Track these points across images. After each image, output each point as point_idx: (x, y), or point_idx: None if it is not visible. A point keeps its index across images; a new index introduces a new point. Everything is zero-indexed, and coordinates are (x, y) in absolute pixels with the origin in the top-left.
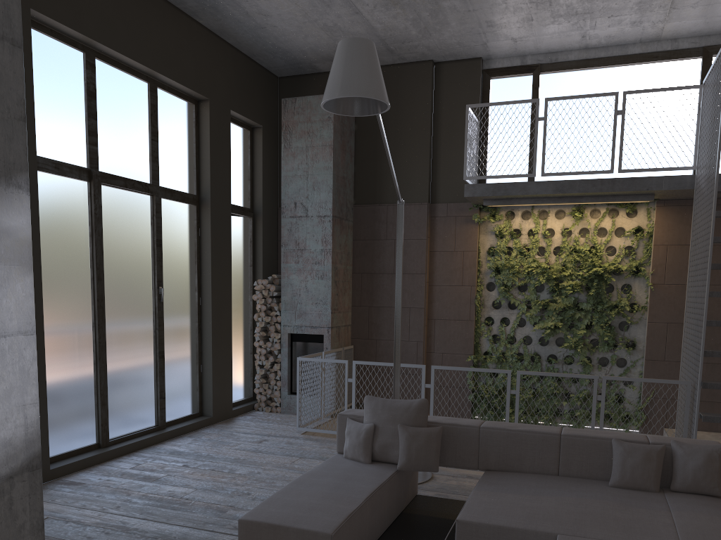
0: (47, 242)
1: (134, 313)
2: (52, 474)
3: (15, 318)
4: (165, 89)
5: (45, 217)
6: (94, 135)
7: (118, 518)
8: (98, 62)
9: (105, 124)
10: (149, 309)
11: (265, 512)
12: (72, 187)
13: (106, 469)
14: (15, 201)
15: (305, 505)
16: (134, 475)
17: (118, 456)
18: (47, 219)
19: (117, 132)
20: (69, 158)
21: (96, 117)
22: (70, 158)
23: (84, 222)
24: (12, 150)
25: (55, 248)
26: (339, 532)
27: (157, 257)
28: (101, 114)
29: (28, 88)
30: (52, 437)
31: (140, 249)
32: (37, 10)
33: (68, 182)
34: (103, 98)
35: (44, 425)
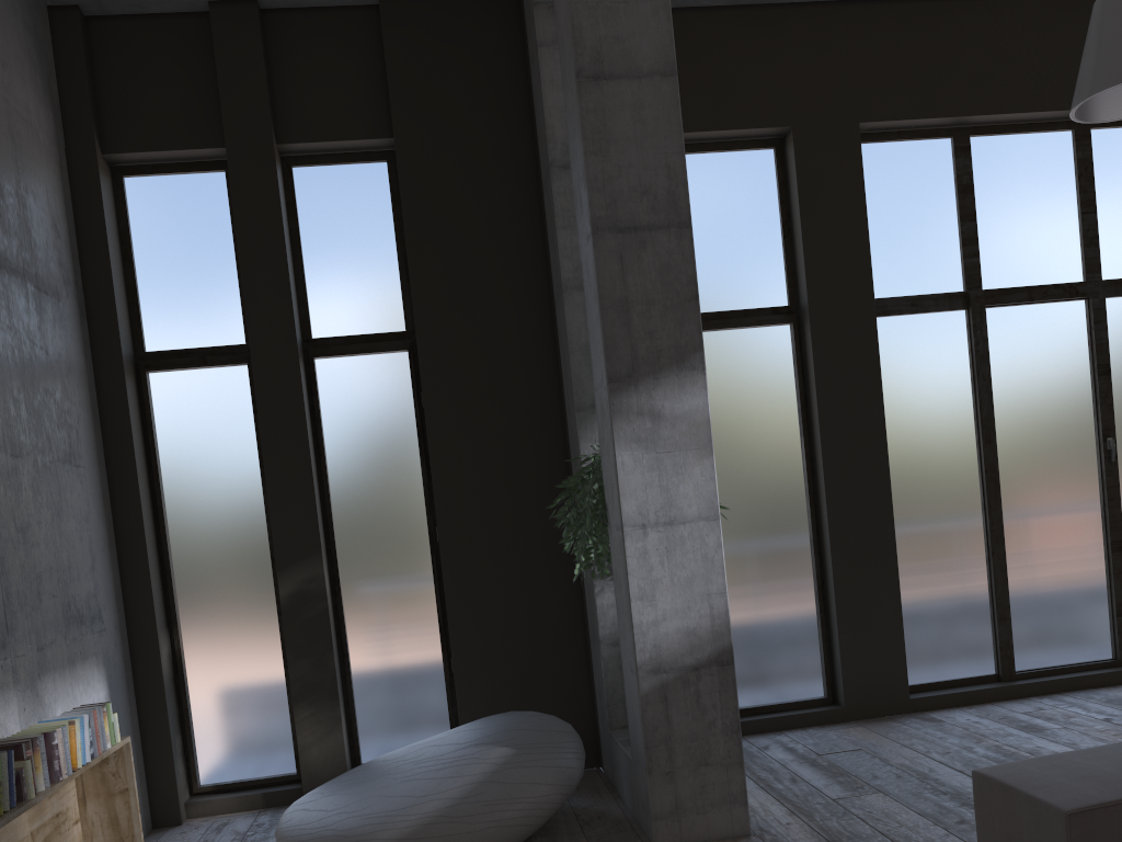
0: (904, 403)
1: (1060, 485)
2: (912, 706)
3: (694, 504)
4: (1108, 125)
5: (900, 372)
6: (972, 242)
7: (931, 764)
8: (977, 139)
9: (993, 220)
10: (1090, 476)
11: (1016, 768)
12: (940, 323)
13: (990, 709)
14: (689, 384)
15: (1085, 771)
16: (1016, 721)
17: (1025, 696)
18: (903, 374)
19: (1015, 224)
20: (933, 286)
21: (973, 217)
22: (934, 286)
23: (962, 366)
24: (683, 333)
25: (917, 409)
26: (1092, 815)
27: (1099, 393)
28: (984, 210)
29: (859, 221)
30: (921, 658)
31: (1067, 385)
32: (868, 120)
33: (933, 318)
34: (987, 185)
35: (897, 639)
